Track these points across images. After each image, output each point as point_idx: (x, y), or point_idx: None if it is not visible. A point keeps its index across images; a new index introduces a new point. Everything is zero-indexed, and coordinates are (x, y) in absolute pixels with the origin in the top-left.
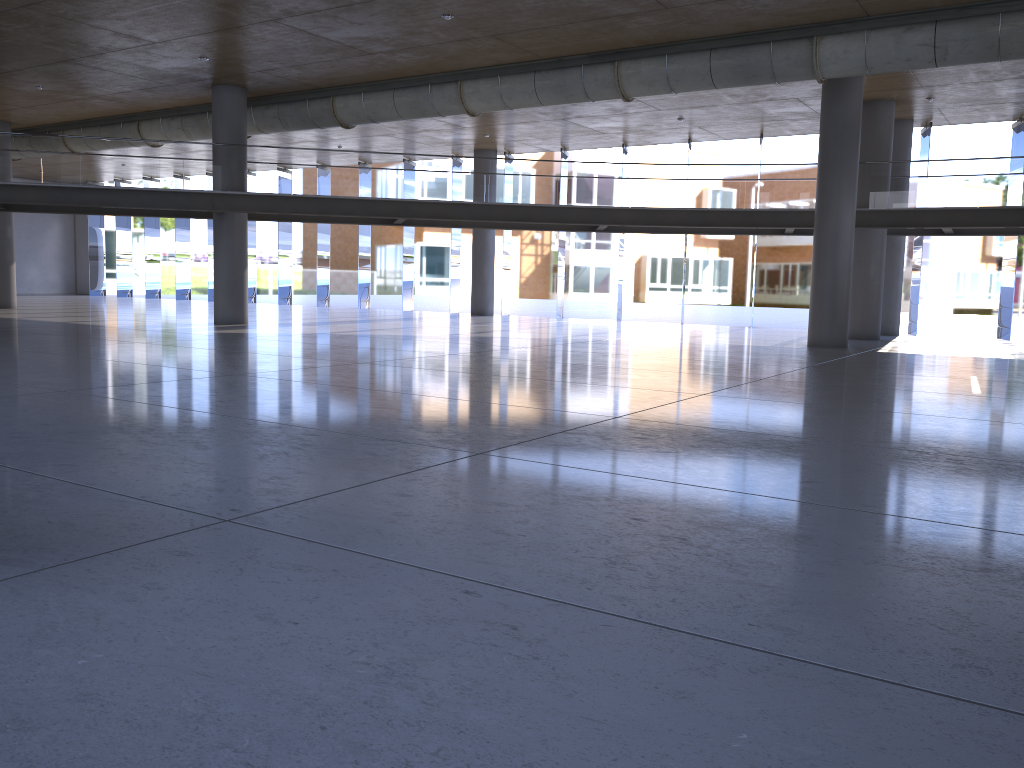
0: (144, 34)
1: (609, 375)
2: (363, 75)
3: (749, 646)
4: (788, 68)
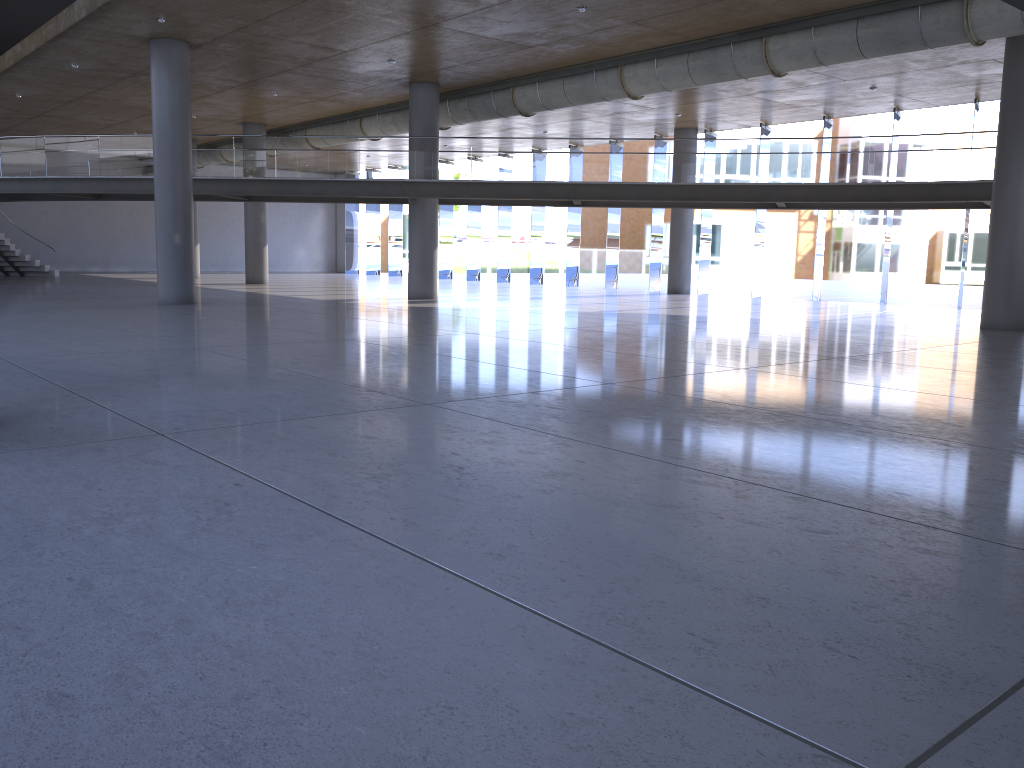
0: (335, 45)
1: (684, 349)
2: (533, 66)
3: (363, 528)
4: (938, 32)
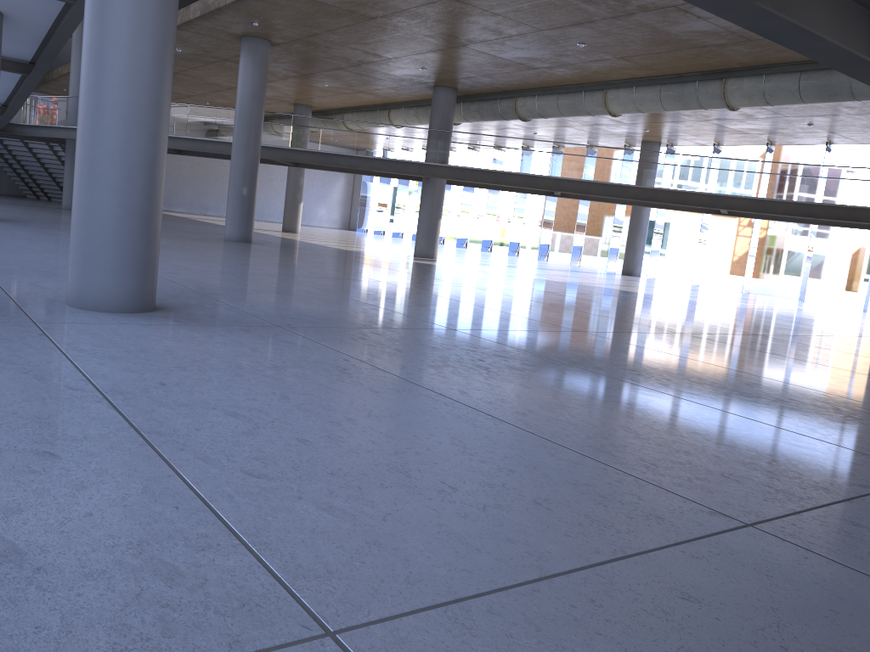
0: (383, 53)
1: (636, 316)
2: (535, 83)
3: (435, 391)
4: (865, 89)
